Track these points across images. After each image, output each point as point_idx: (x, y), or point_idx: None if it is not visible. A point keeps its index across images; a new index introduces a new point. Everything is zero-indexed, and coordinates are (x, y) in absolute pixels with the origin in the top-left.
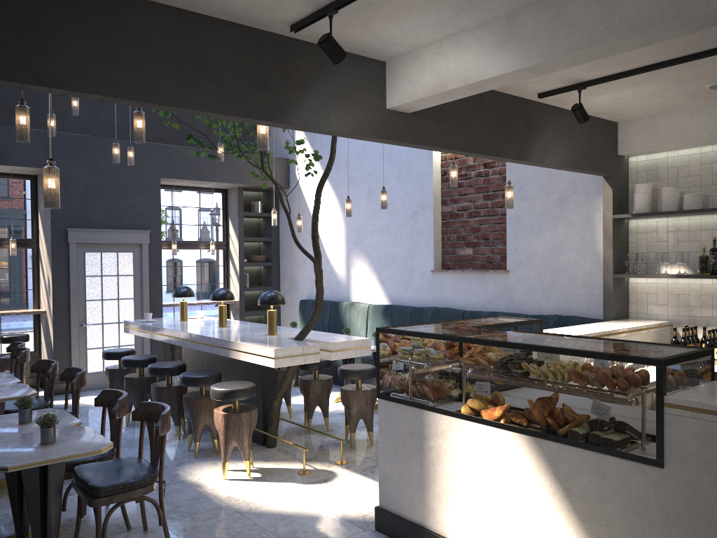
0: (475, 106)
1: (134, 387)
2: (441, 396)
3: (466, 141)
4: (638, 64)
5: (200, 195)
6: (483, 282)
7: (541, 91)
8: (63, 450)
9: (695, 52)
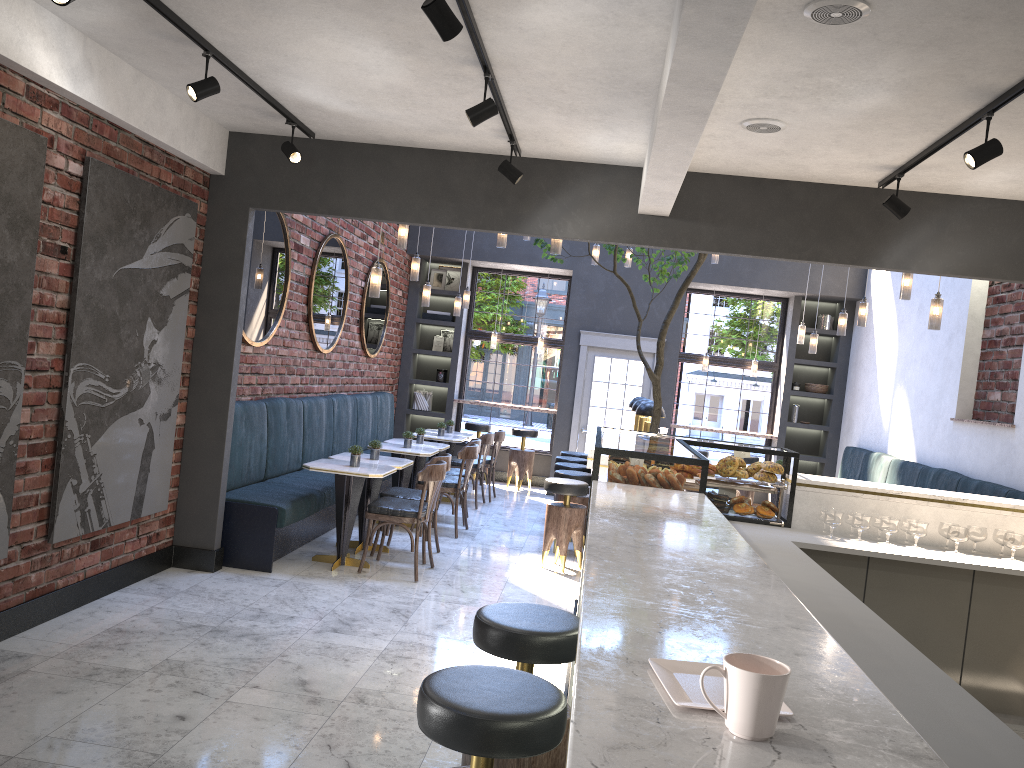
0: (776, 203)
1: None
2: None
3: (756, 243)
4: (912, 145)
5: (751, 303)
6: (991, 440)
7: (875, 179)
8: (349, 469)
9: (951, 129)
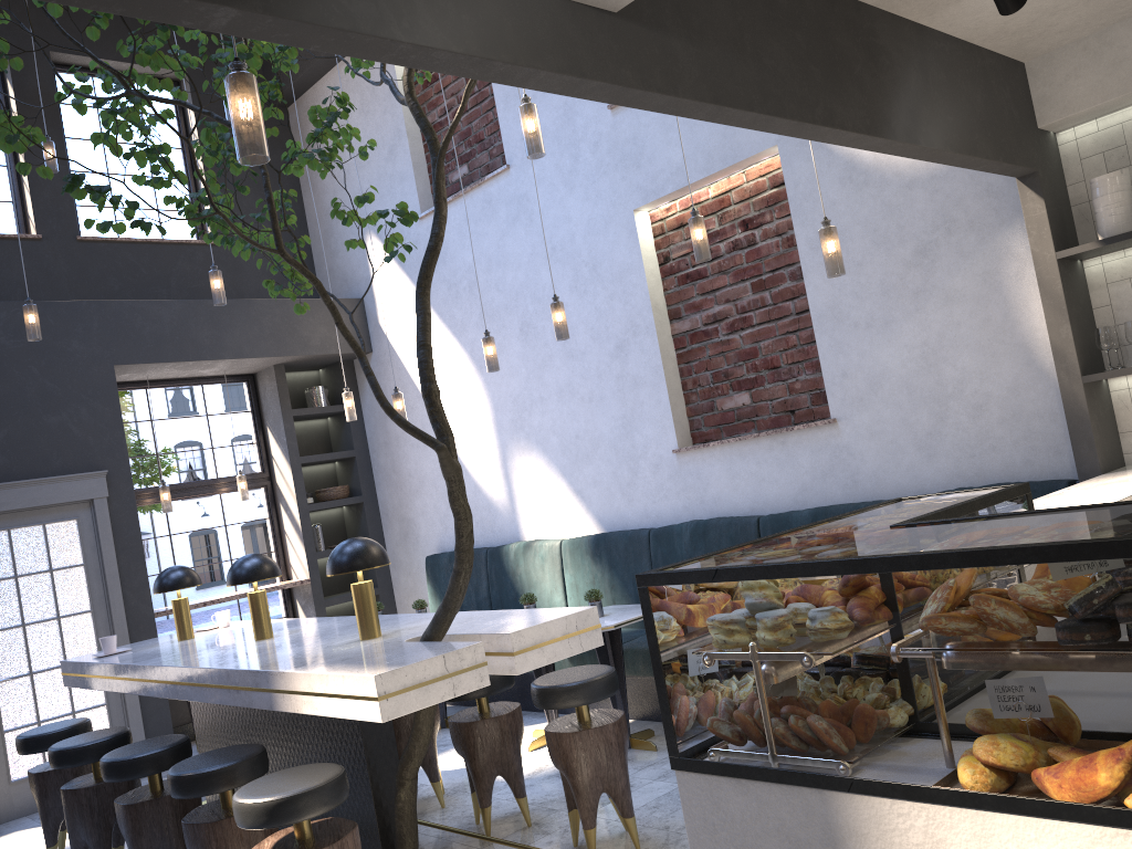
0: (760, 9)
1: (84, 808)
2: (885, 743)
3: (757, 87)
4: None
5: (204, 391)
6: (786, 453)
7: None
8: None
9: None
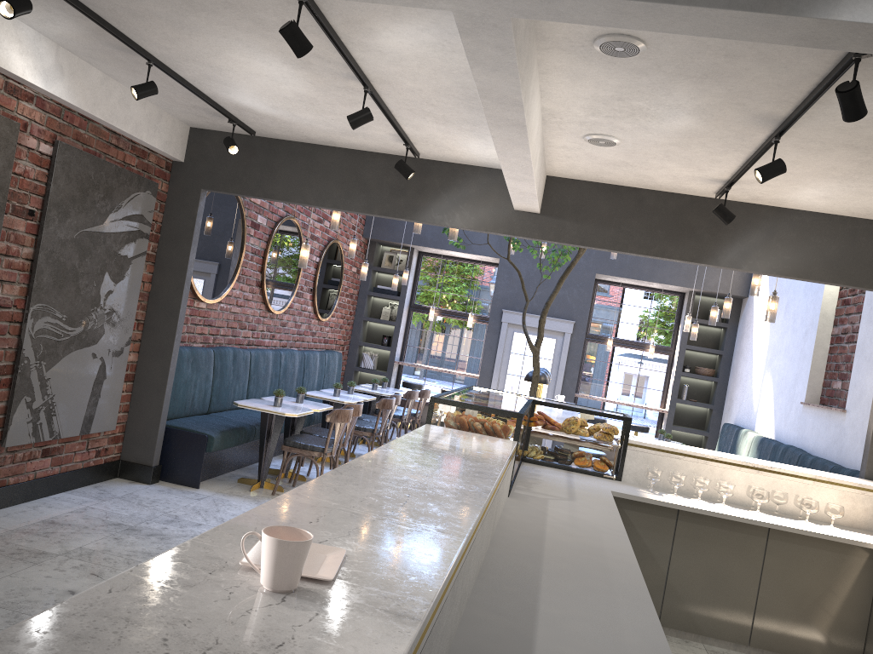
0: (630, 207)
1: None
2: None
3: (612, 239)
4: (729, 163)
5: (653, 295)
6: (828, 422)
7: (712, 191)
8: (271, 408)
9: (755, 150)
